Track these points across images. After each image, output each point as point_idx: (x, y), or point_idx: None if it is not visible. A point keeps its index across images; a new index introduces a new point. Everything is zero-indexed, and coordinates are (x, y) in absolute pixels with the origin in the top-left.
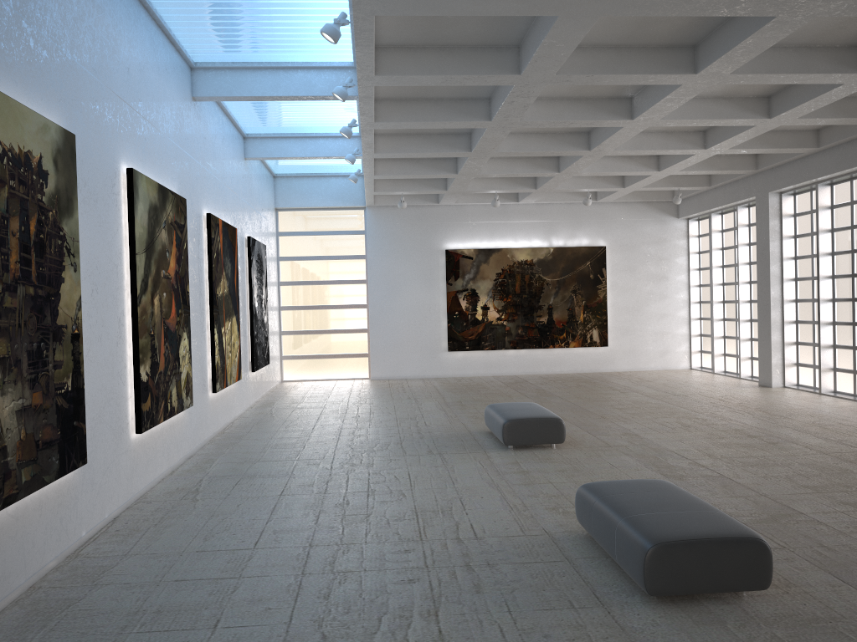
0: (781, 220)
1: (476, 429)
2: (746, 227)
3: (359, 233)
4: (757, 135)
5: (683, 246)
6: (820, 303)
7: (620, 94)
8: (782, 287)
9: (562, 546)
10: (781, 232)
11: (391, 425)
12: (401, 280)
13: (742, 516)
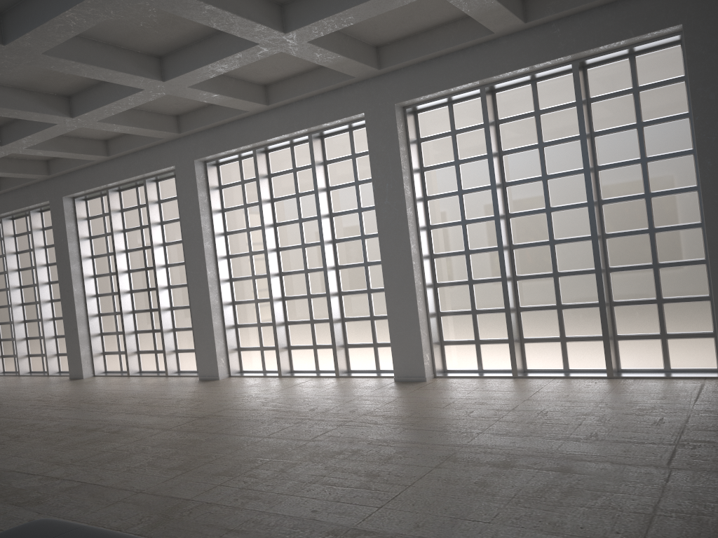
0: (76, 222)
1: None
2: (40, 231)
3: None
4: (57, 135)
5: None
6: (121, 295)
7: None
8: (84, 284)
9: None
10: (78, 234)
11: None
12: None
13: (133, 525)
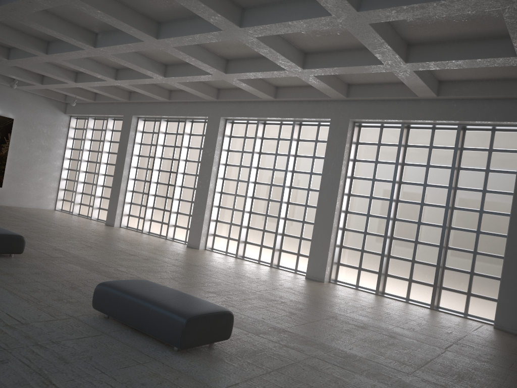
0: (136, 133)
1: None
2: (111, 131)
3: None
4: (150, 83)
5: (65, 132)
6: (151, 183)
7: (92, 29)
8: (130, 170)
9: (92, 325)
10: (134, 140)
11: None
12: None
13: None
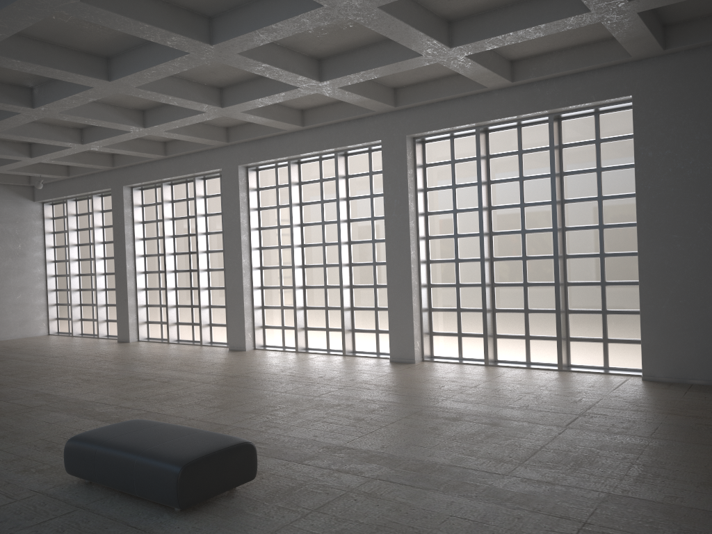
0: (133, 208)
1: None
2: (100, 213)
3: None
4: (129, 139)
5: (39, 226)
6: (167, 273)
7: (23, 83)
8: (135, 261)
9: (64, 498)
10: (133, 218)
11: None
12: None
13: None
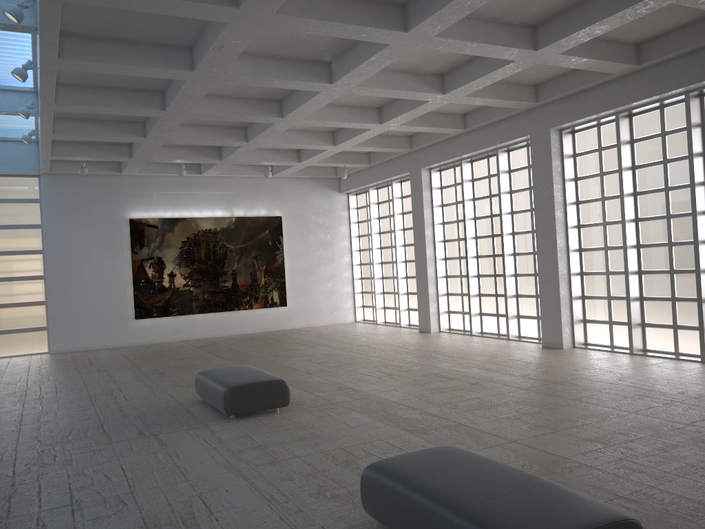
0: (431, 191)
1: (186, 399)
2: (399, 199)
3: (33, 202)
4: (427, 111)
5: (345, 216)
6: (468, 259)
7: (321, 58)
8: (435, 247)
9: None
10: (432, 202)
11: (85, 404)
12: (82, 249)
13: None
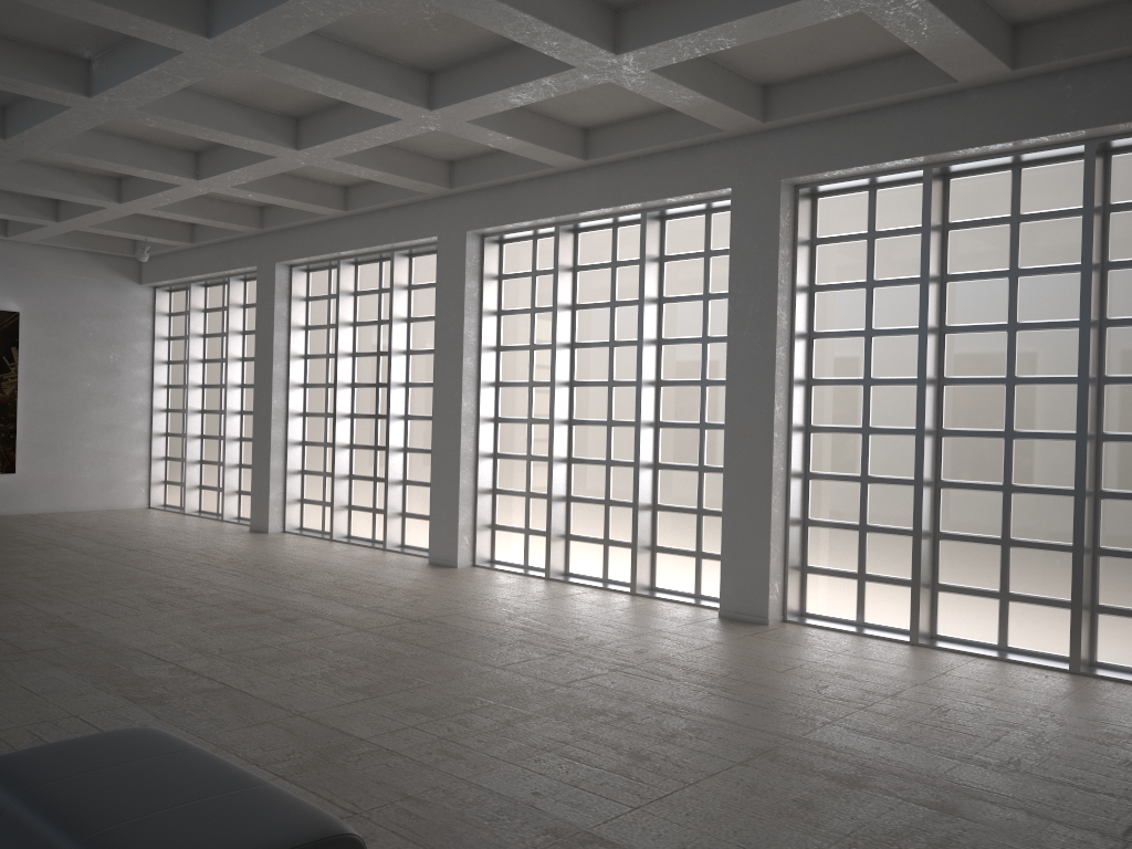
0: (290, 303)
1: None
2: (240, 309)
3: None
4: (276, 173)
5: (146, 326)
6: (337, 418)
7: (71, 49)
8: (288, 394)
9: None
10: (289, 320)
11: None
12: None
13: (276, 761)
